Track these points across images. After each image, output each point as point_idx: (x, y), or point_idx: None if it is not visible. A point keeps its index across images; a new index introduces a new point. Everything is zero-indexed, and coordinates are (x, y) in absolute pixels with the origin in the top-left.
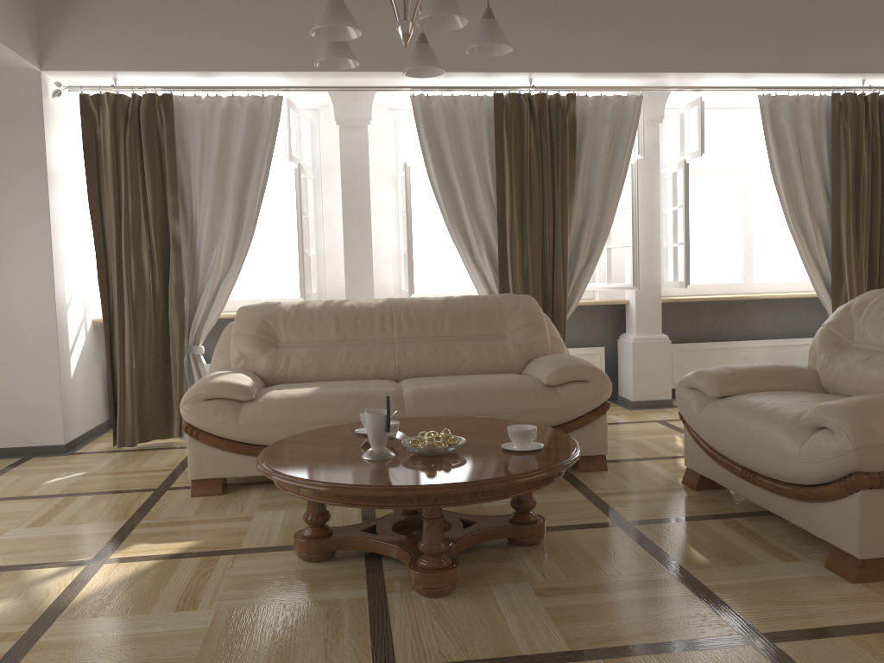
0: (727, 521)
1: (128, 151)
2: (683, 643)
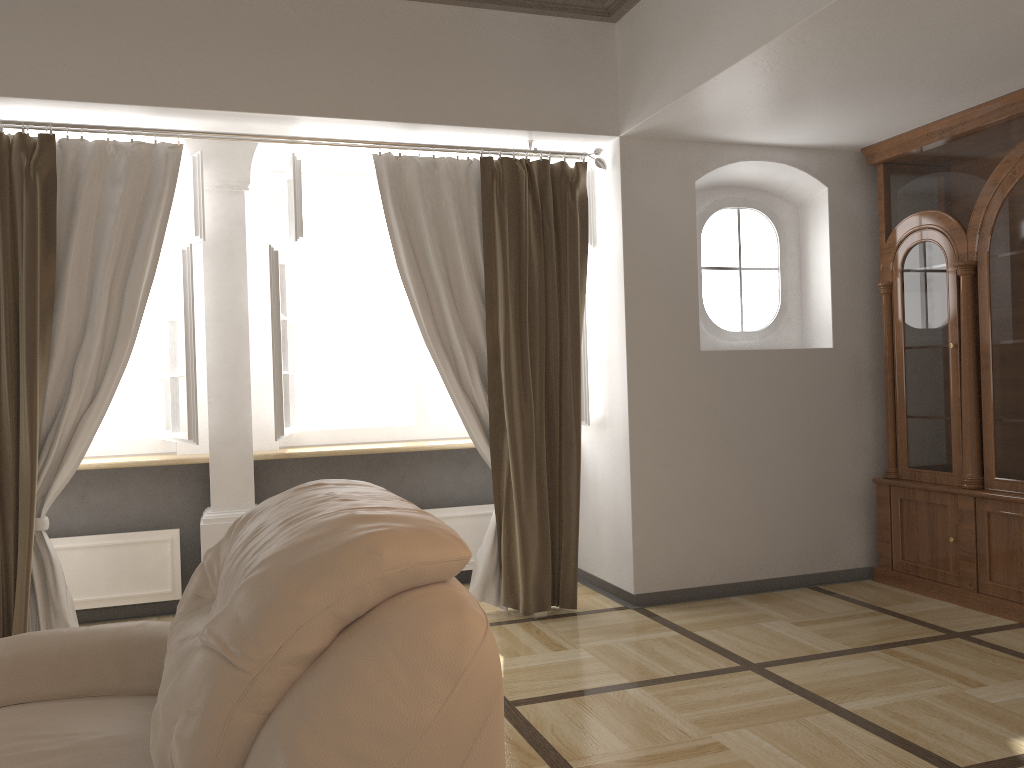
0: None
1: None
2: None
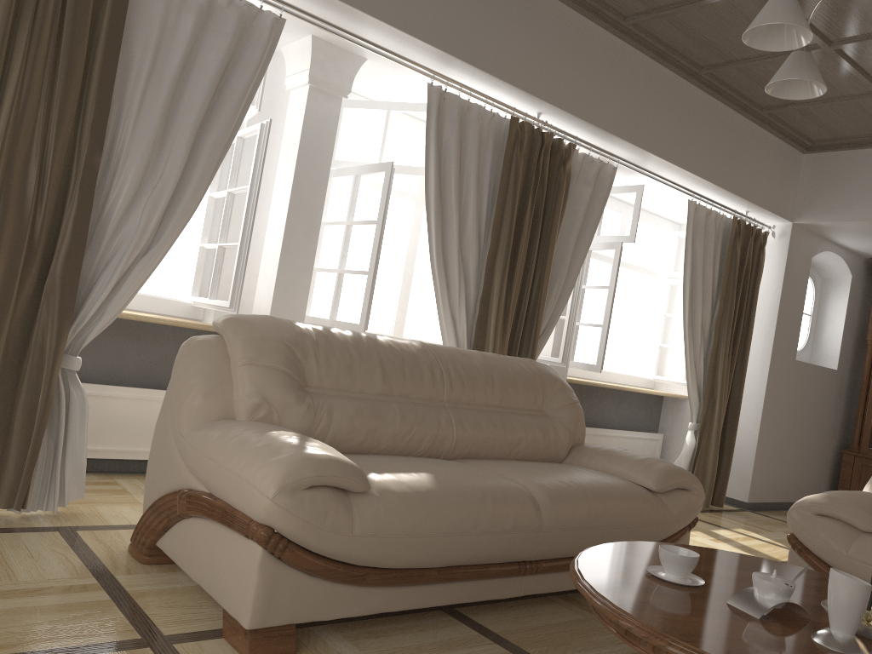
0: None
1: (42, 6)
2: None
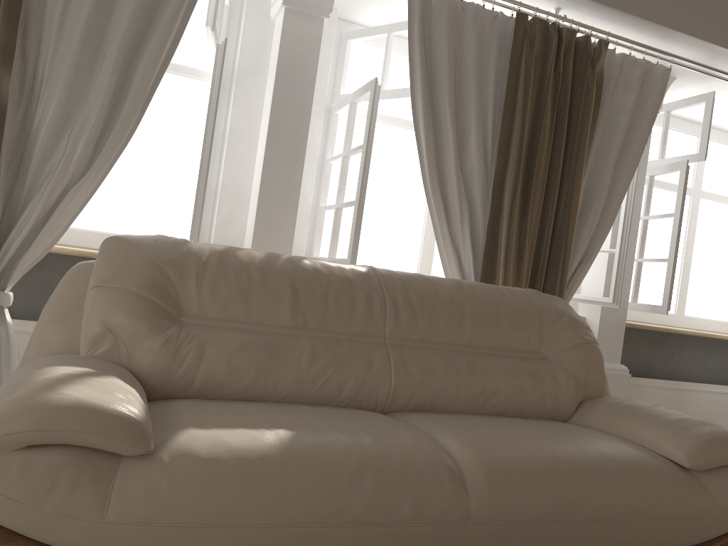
0: None
1: None
2: None
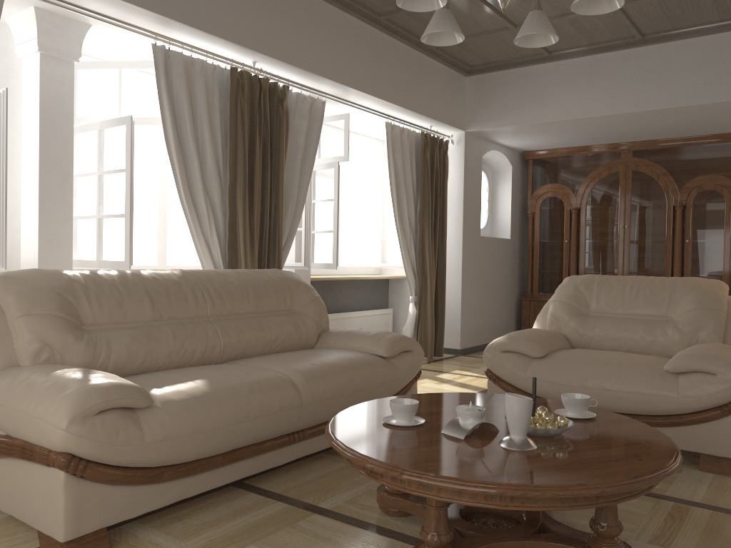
0: None
1: None
2: None
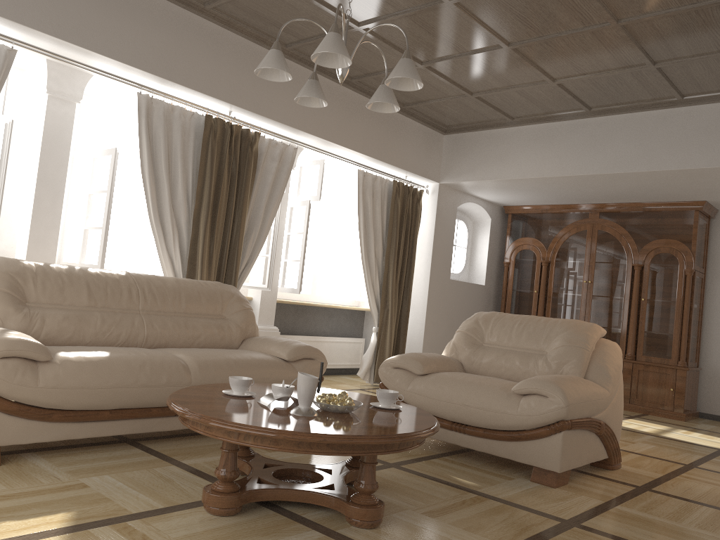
0: (443, 459)
1: None
2: (548, 531)
